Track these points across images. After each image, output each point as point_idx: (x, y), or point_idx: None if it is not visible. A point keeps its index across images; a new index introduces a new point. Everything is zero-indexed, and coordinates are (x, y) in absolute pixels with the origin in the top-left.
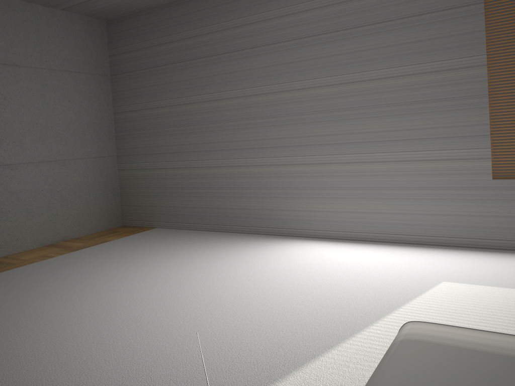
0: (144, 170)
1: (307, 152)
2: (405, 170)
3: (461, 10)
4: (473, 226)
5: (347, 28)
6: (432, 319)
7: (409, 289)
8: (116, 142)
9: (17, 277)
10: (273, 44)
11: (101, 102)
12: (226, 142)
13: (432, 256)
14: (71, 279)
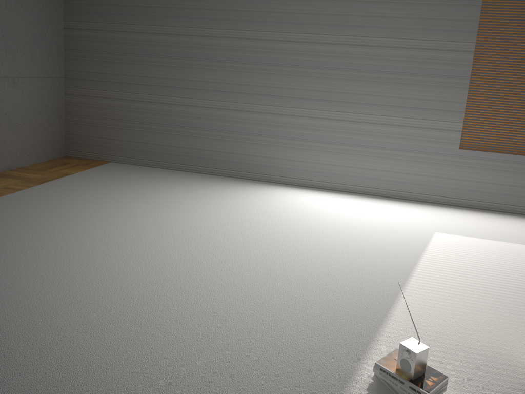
0: (101, 99)
1: (296, 104)
2: (387, 132)
3: None
4: (436, 186)
5: None
6: (455, 264)
7: (416, 238)
8: (65, 62)
9: (3, 213)
10: None
11: (52, 13)
12: (208, 83)
13: (408, 209)
14: (77, 218)
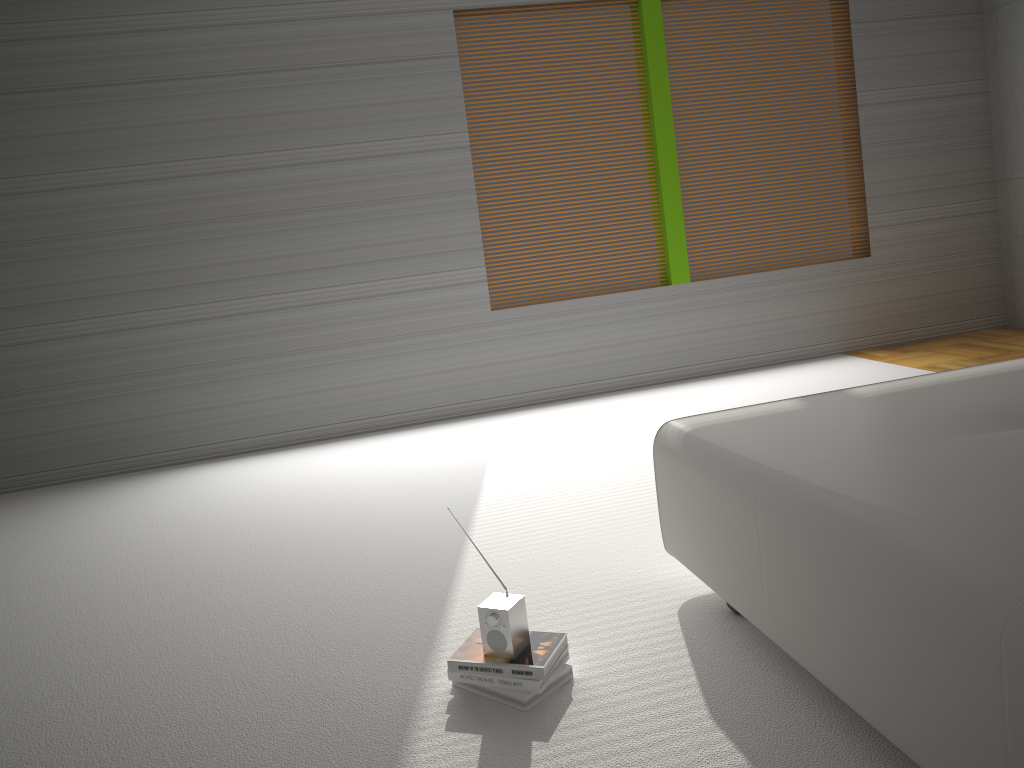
0: None
1: (181, 299)
2: (367, 311)
3: (429, 64)
4: (473, 383)
5: (245, 72)
6: (534, 488)
7: (463, 471)
8: None
9: None
10: (84, 88)
11: None
12: None
13: (438, 435)
14: None
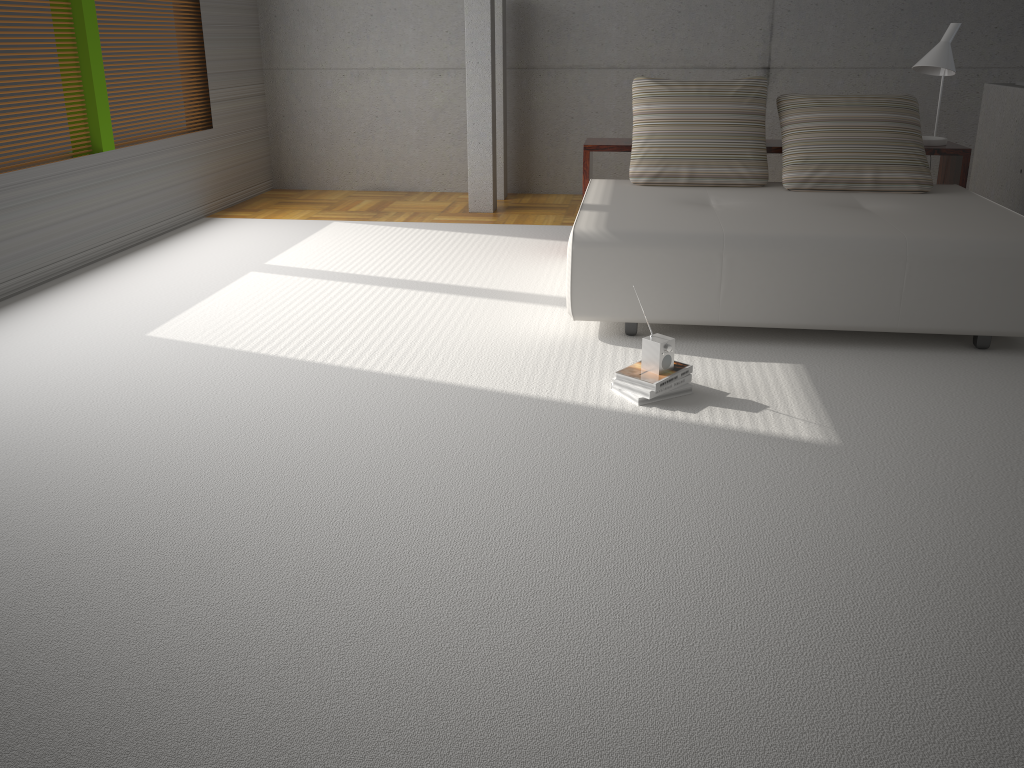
0: None
1: None
2: None
3: None
4: None
5: None
6: (300, 337)
7: (175, 351)
8: None
9: None
10: None
11: None
12: None
13: None
14: None
